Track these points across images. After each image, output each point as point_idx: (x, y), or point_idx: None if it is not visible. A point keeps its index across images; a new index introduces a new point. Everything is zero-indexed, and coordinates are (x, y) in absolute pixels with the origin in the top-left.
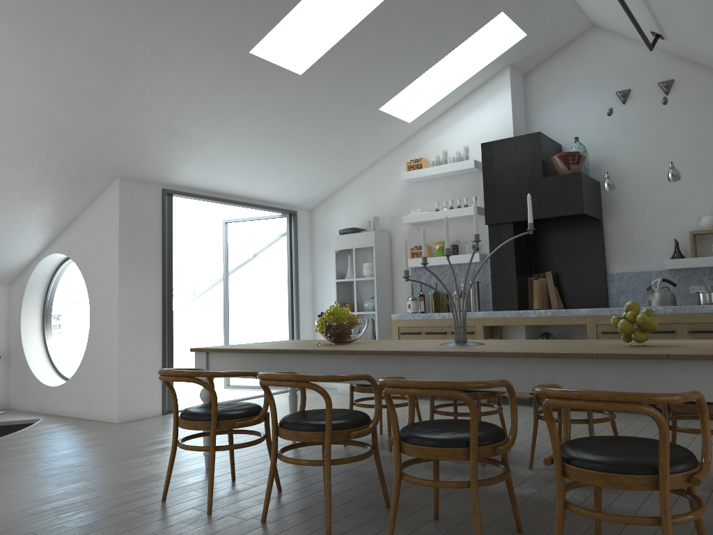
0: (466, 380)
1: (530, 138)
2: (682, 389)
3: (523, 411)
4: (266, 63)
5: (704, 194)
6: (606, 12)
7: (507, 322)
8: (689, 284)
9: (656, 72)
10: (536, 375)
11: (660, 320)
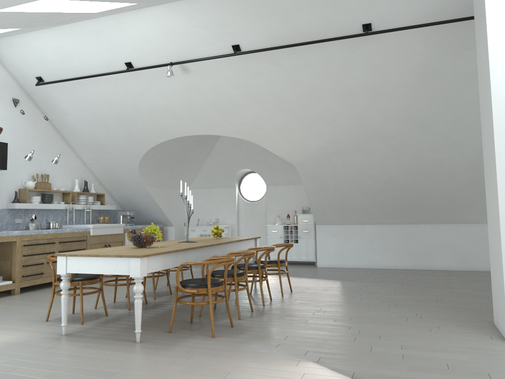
0: (225, 252)
1: None
2: (250, 247)
3: None
4: (22, 3)
5: (26, 168)
6: (29, 53)
7: None
8: (15, 217)
9: (12, 91)
10: (235, 247)
11: (50, 237)
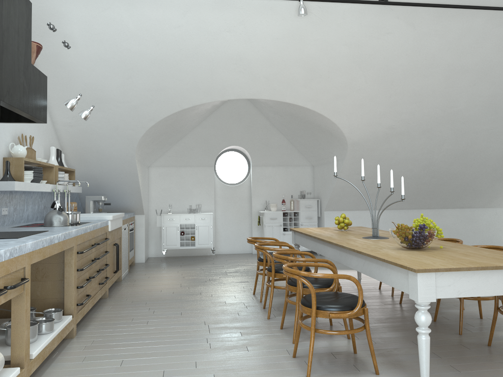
0: None
1: (27, 3)
2: None
3: (90, 360)
4: None
5: (9, 124)
6: None
7: (45, 254)
8: (2, 206)
9: None
10: None
11: (91, 237)
